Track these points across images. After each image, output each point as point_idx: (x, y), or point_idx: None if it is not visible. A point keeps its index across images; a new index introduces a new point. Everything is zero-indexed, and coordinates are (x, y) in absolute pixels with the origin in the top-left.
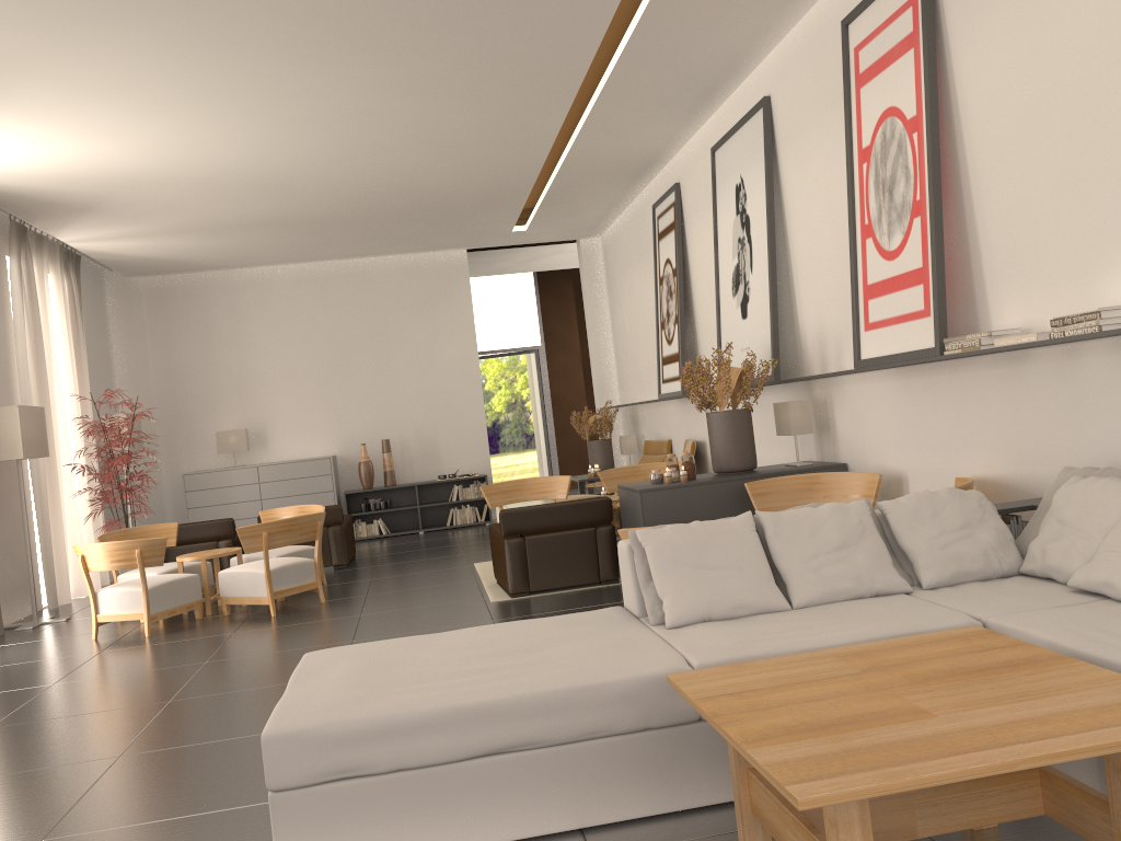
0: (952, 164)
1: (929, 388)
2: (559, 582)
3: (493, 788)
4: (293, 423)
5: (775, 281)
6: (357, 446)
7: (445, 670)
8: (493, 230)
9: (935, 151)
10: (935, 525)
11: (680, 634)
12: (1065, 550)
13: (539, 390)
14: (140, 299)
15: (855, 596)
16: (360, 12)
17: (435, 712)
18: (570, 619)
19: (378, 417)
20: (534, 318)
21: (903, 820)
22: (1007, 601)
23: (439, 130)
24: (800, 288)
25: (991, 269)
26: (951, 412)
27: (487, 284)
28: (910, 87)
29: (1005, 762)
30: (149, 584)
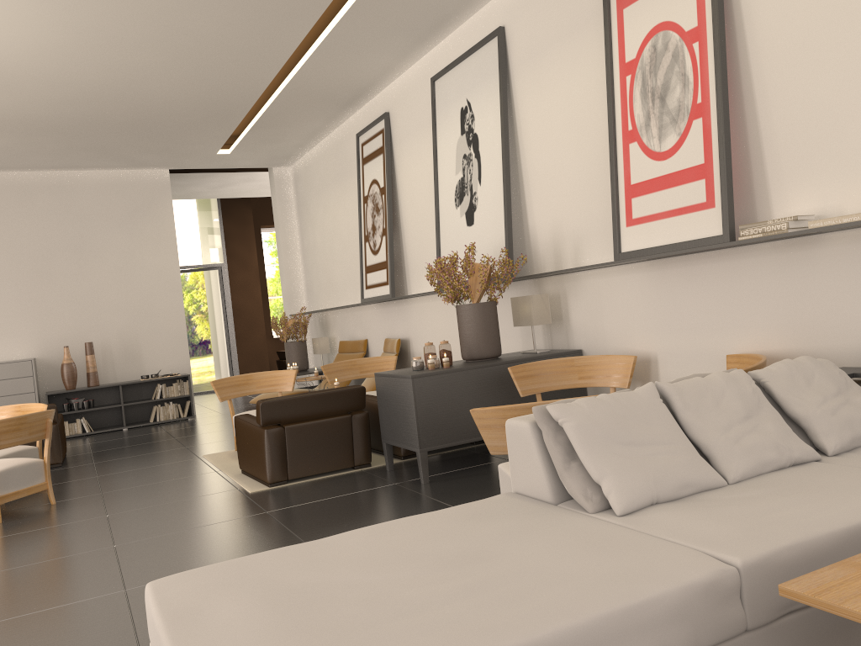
0: (732, 72)
1: (690, 276)
2: (317, 468)
3: None
4: None
5: (509, 190)
6: (58, 349)
7: (401, 597)
8: (199, 151)
9: (723, 57)
10: (814, 391)
11: (646, 522)
12: None
13: (222, 302)
14: None
15: (779, 466)
16: None
17: None
18: (473, 511)
19: (80, 322)
20: (218, 239)
21: None
22: None
23: (184, 30)
24: (533, 196)
25: (775, 165)
26: (717, 297)
27: (175, 207)
28: (689, 1)
29: None
30: None
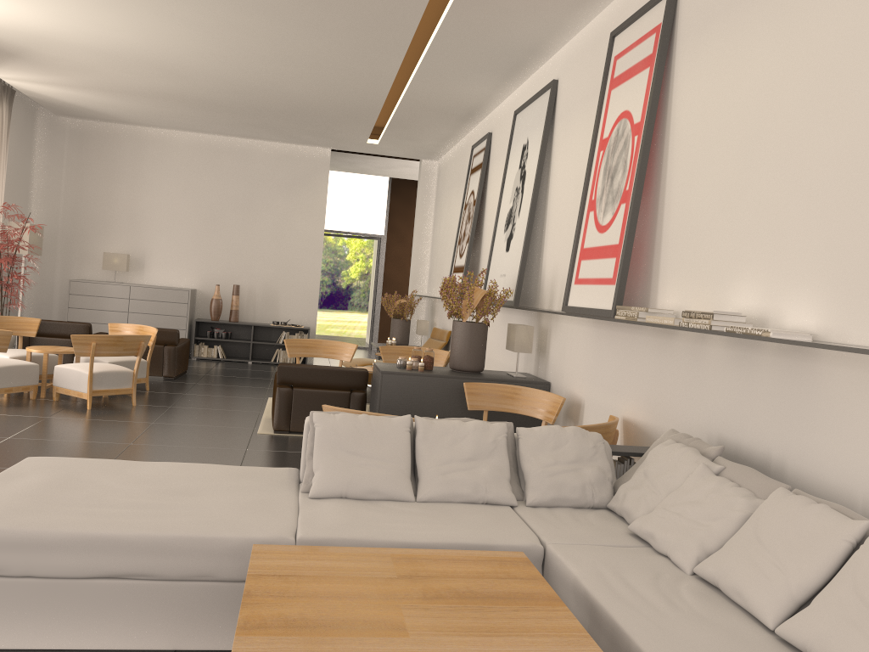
0: (658, 167)
1: (610, 339)
2: None
3: (106, 605)
4: (168, 257)
5: (531, 228)
6: (214, 285)
7: (108, 498)
8: (351, 139)
9: (645, 154)
10: (553, 455)
11: (314, 505)
12: (638, 498)
13: (375, 269)
14: (64, 135)
15: (469, 500)
16: None
17: (68, 535)
18: (249, 471)
19: (235, 266)
20: (383, 213)
21: None
22: (576, 532)
23: (299, 52)
24: (548, 237)
25: (665, 258)
26: (620, 362)
27: (351, 179)
28: (641, 98)
29: None
30: None
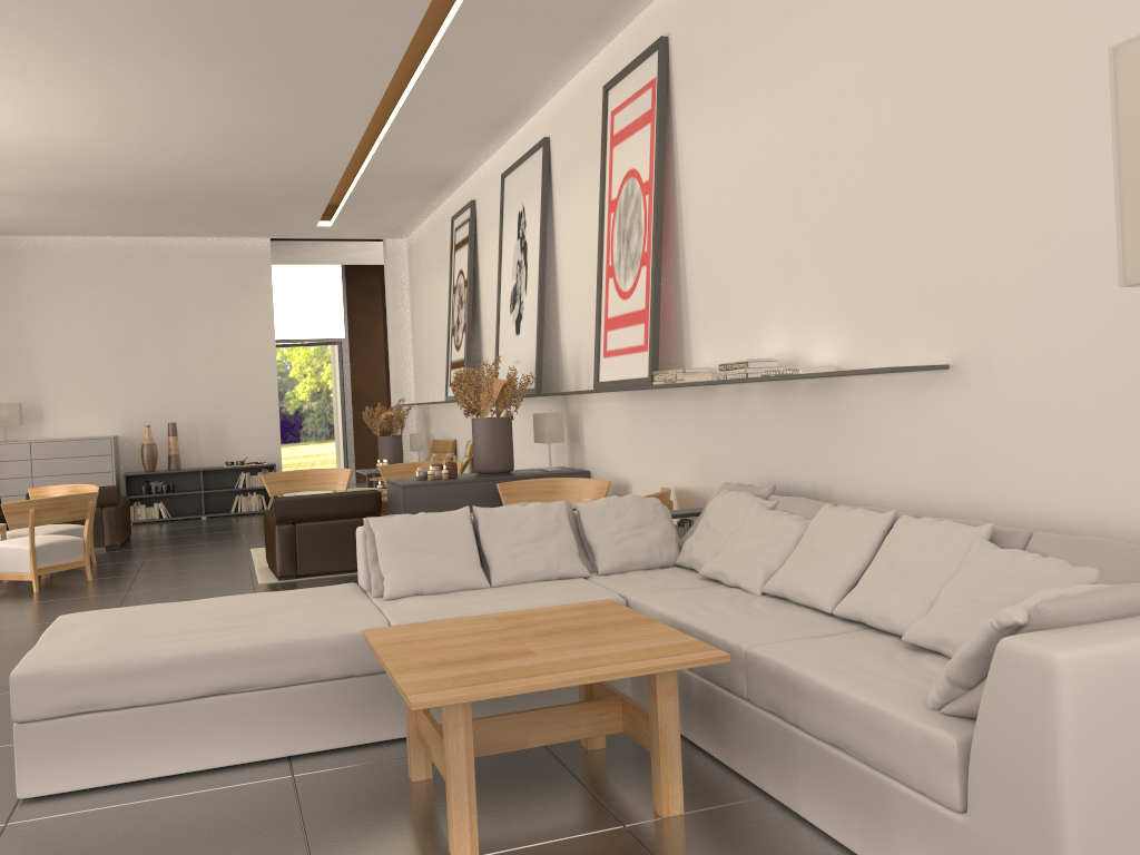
0: (674, 225)
1: (650, 410)
2: (327, 567)
3: (215, 723)
4: (74, 400)
5: (543, 304)
6: (142, 427)
7: (184, 628)
8: (297, 223)
9: (659, 213)
10: (616, 524)
11: (393, 604)
12: (704, 547)
13: (340, 382)
14: None
15: (543, 578)
16: (159, 22)
17: (168, 659)
18: (308, 592)
19: (166, 400)
20: (340, 310)
21: (519, 734)
22: (652, 584)
23: (239, 130)
24: (564, 312)
25: (694, 317)
26: (664, 432)
27: (293, 272)
28: (646, 155)
29: (561, 680)
30: None
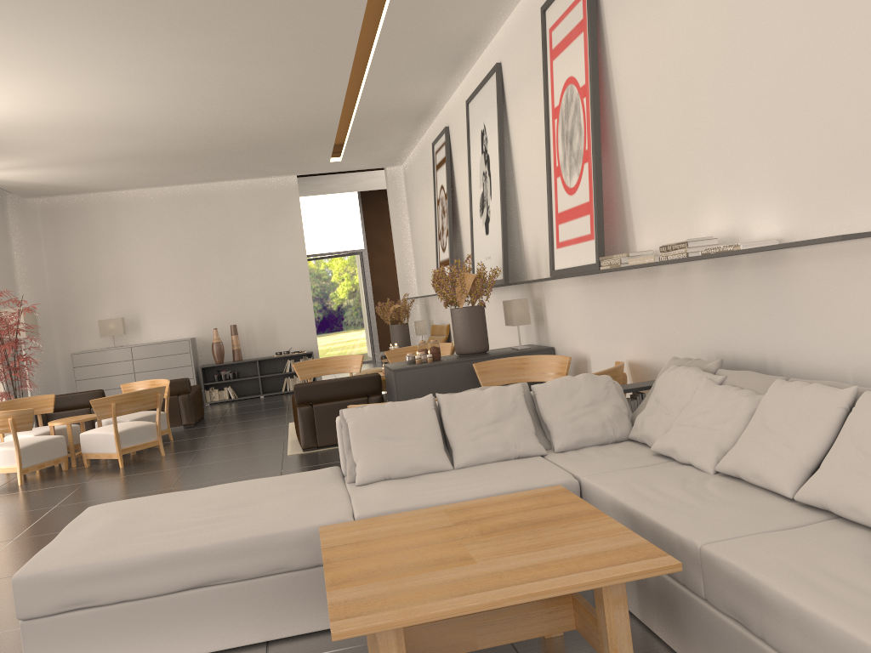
0: (611, 123)
1: (601, 292)
2: None
3: (197, 613)
4: (161, 312)
5: (505, 207)
6: (212, 330)
7: (175, 522)
8: (314, 161)
9: (596, 113)
10: (570, 403)
11: (362, 490)
12: (655, 422)
13: (363, 283)
14: (36, 216)
15: (502, 458)
16: None
17: (150, 557)
18: (295, 477)
19: (228, 307)
20: (359, 227)
21: (467, 637)
22: (604, 463)
23: (250, 87)
24: (523, 212)
25: (635, 204)
26: (614, 311)
27: (321, 201)
28: (581, 62)
29: (493, 601)
30: (21, 444)
